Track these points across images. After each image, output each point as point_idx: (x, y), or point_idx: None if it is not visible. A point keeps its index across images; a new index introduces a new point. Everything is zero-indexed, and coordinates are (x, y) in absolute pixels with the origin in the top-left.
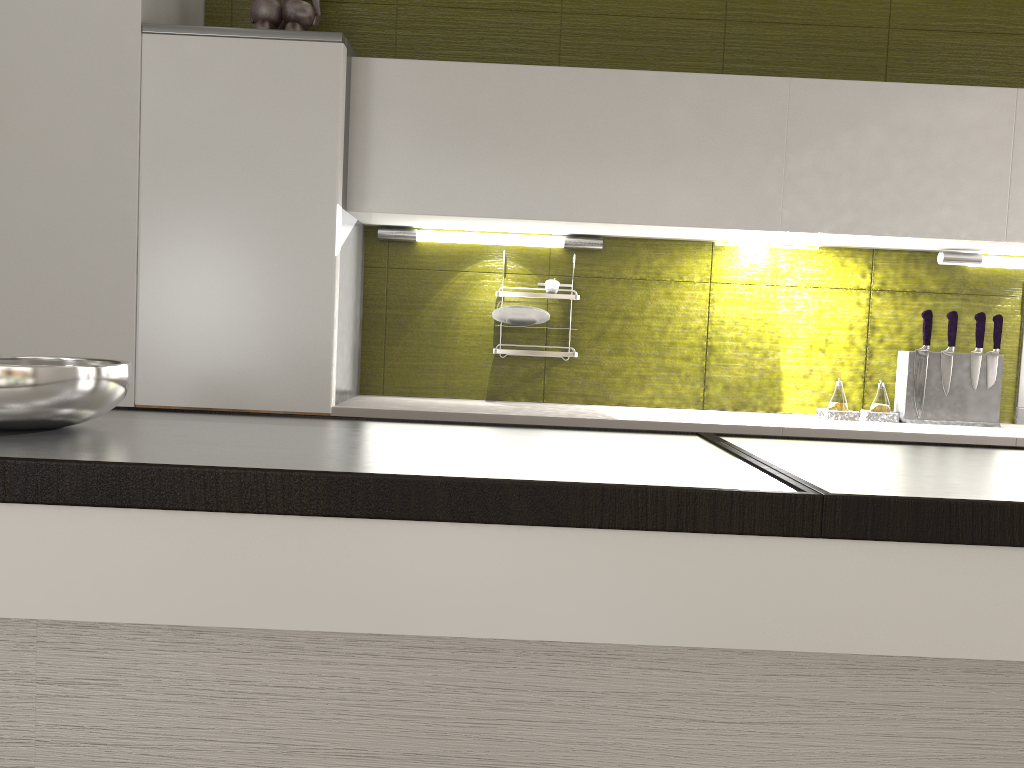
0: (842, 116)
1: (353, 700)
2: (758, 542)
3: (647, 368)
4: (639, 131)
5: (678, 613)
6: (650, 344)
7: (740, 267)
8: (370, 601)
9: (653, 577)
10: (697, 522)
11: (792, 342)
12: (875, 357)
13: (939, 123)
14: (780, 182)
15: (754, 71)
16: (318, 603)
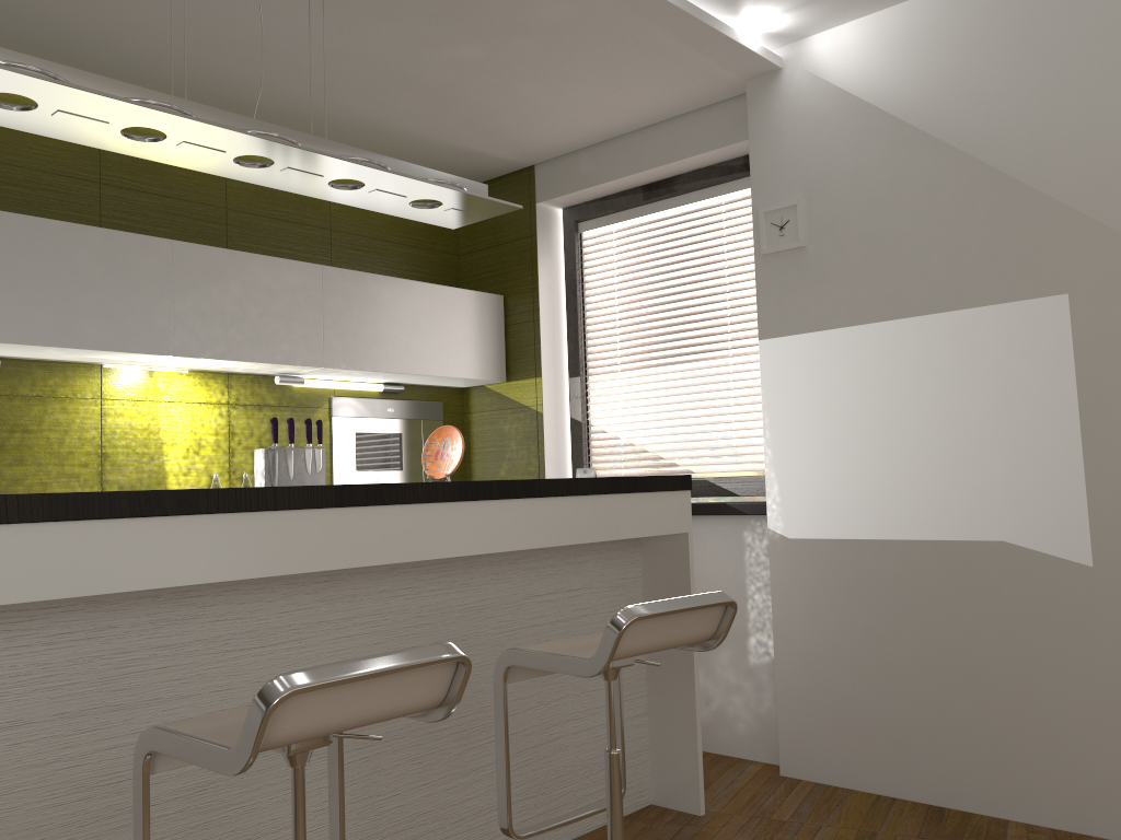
0: (212, 272)
1: (12, 683)
2: (297, 513)
3: (48, 475)
4: (52, 269)
5: (261, 558)
6: (50, 454)
7: (126, 386)
8: (81, 575)
9: (247, 539)
10: (268, 505)
11: (173, 447)
12: (236, 456)
13: (277, 283)
14: (170, 318)
15: (127, 227)
16: (45, 581)
